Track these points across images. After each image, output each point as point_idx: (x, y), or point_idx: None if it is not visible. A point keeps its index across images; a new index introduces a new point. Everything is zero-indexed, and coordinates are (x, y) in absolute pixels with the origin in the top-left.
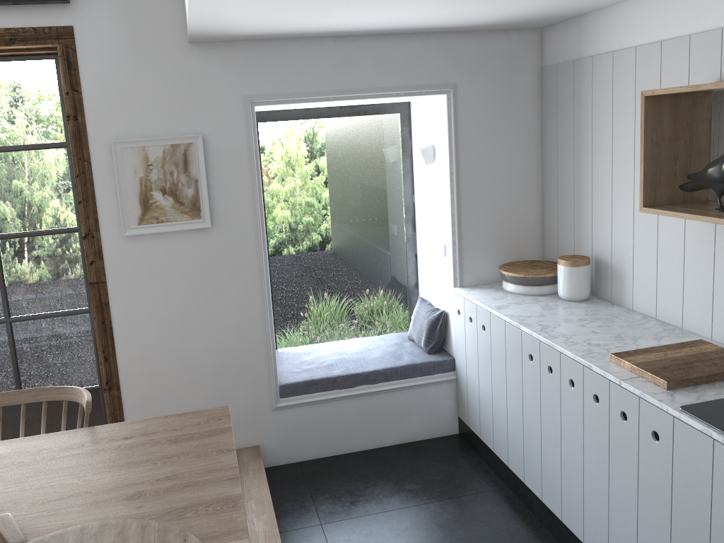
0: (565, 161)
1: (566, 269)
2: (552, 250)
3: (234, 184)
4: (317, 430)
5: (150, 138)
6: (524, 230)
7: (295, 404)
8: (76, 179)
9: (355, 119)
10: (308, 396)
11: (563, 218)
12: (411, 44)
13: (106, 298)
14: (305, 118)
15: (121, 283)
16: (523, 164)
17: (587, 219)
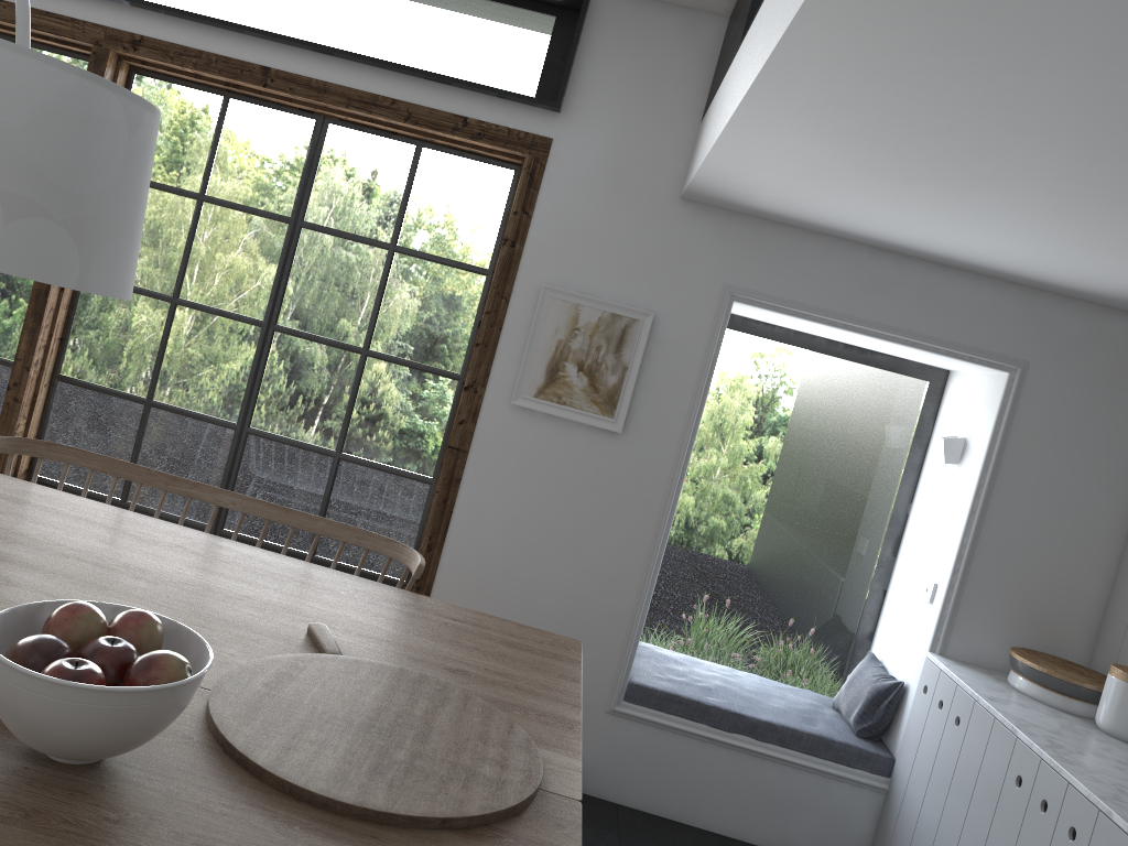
0: None
1: (1120, 683)
2: (1107, 658)
3: (670, 389)
4: (656, 769)
5: (589, 296)
6: (1071, 611)
7: (641, 717)
8: (484, 316)
9: (860, 367)
10: (662, 715)
11: None
12: (979, 290)
13: (460, 472)
14: (790, 343)
15: (485, 462)
16: (1099, 512)
17: None
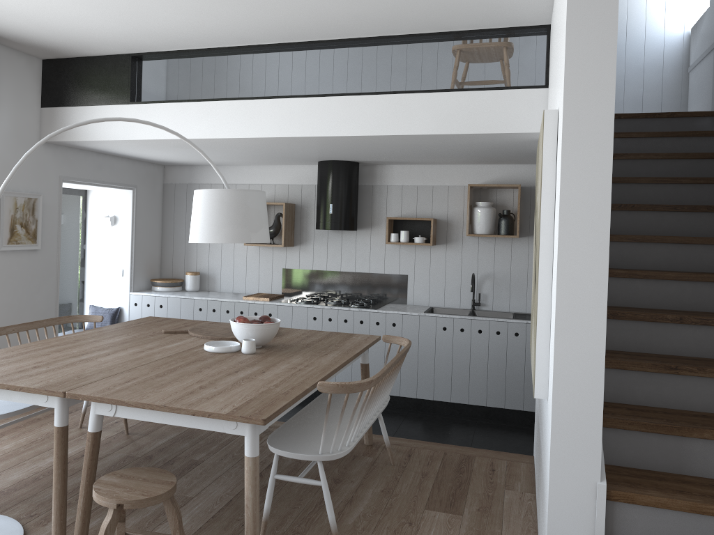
0: (180, 229)
1: (193, 276)
2: (168, 273)
3: (51, 225)
4: None
5: (20, 192)
6: (155, 263)
7: None
8: None
9: (62, 195)
10: None
11: (177, 256)
12: (123, 163)
13: None
14: None
15: None
16: (156, 229)
17: (193, 255)
